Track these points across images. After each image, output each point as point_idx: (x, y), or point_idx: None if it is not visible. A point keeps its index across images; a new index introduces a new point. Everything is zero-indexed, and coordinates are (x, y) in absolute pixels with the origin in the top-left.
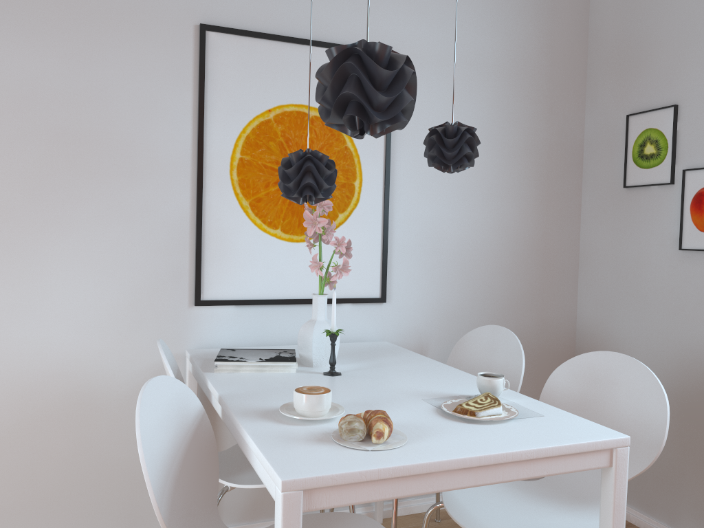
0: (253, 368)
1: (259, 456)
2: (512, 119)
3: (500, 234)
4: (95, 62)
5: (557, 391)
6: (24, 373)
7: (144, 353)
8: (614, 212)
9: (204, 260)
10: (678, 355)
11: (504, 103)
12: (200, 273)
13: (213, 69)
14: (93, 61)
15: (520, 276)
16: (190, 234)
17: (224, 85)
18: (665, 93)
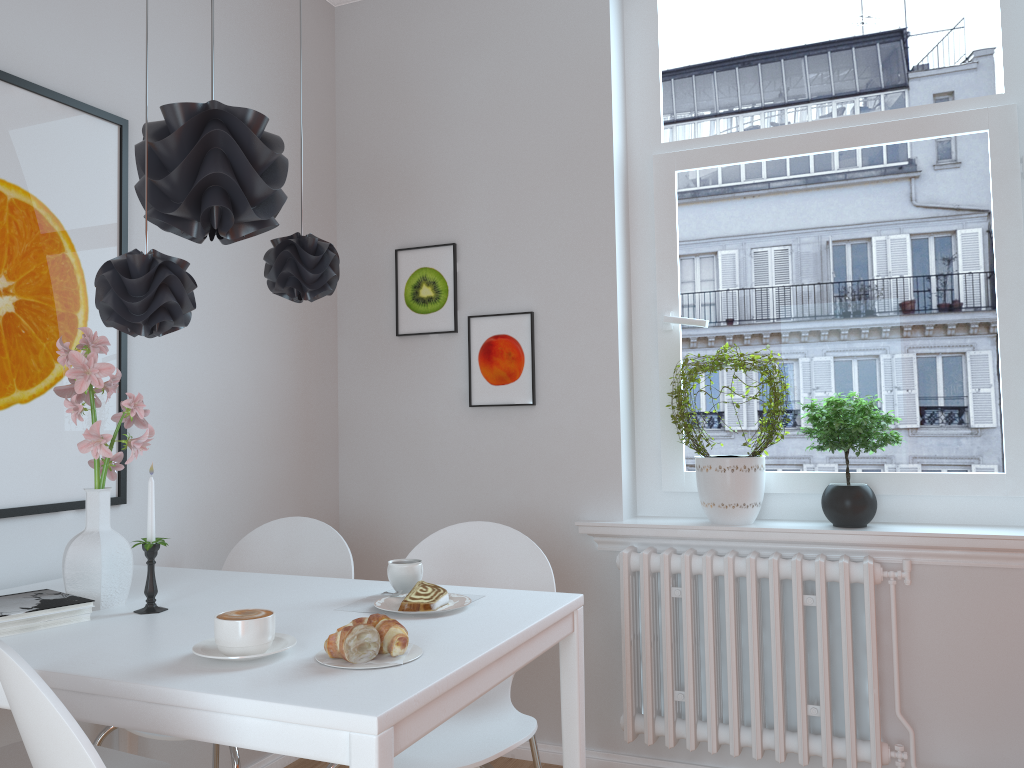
0: (16, 627)
1: (275, 711)
2: (267, 240)
3: (259, 395)
4: None
5: None
6: None
7: None
8: (385, 366)
9: None
10: None
11: None
12: None
13: None
14: None
15: (283, 453)
16: None
17: None
18: (440, 229)
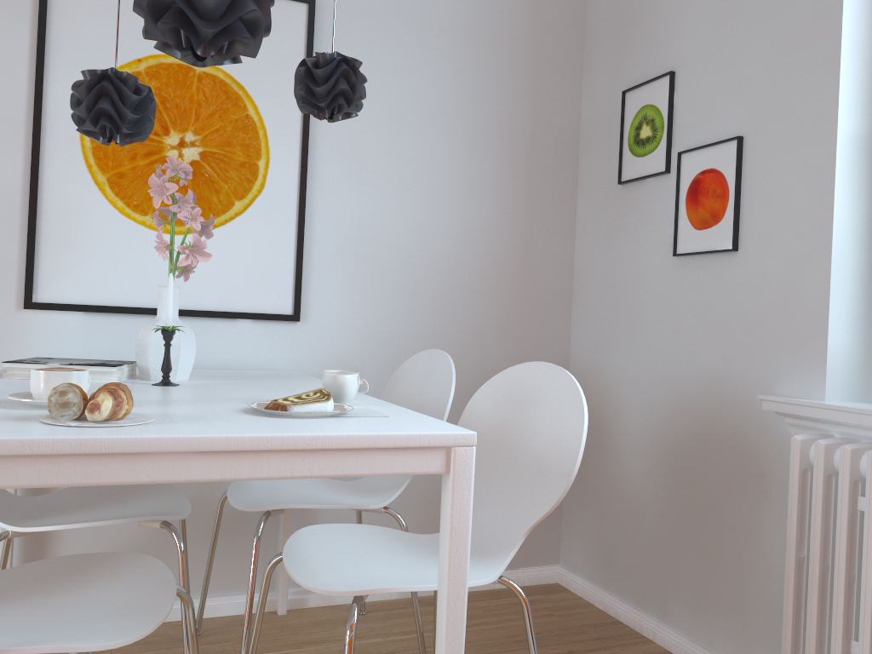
0: None
1: None
2: (481, 96)
3: (463, 242)
4: None
5: (476, 419)
6: None
7: None
8: (610, 217)
9: (40, 249)
10: (672, 393)
11: (471, 75)
12: (32, 266)
13: (60, 1)
14: None
15: (491, 299)
16: (22, 215)
17: (75, 23)
18: (662, 59)
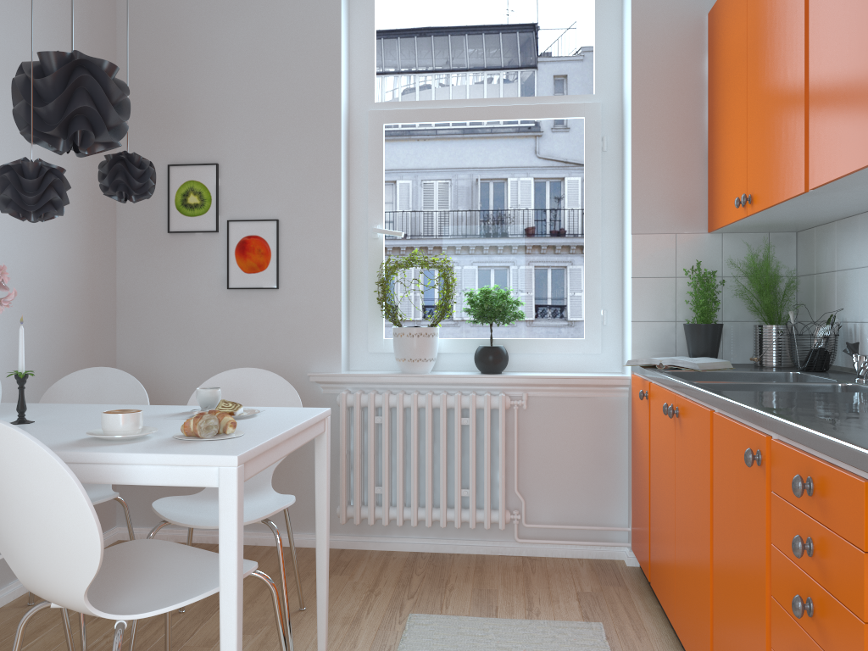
0: None
1: (167, 459)
2: None
3: (58, 274)
4: None
5: None
6: None
7: None
8: (158, 256)
9: None
10: None
11: None
12: None
13: None
14: None
15: (76, 321)
16: None
17: None
18: (206, 152)
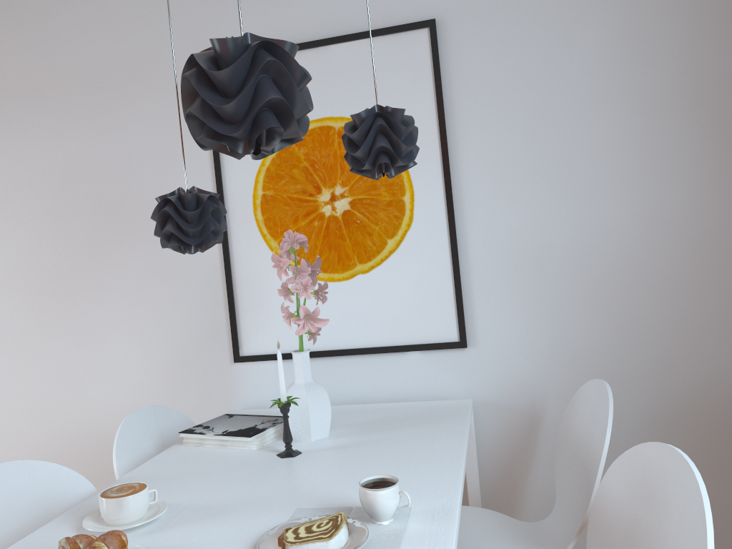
0: (215, 442)
1: None
2: (652, 55)
3: (652, 233)
4: (119, 129)
5: (610, 504)
6: (97, 432)
7: (193, 414)
8: None
9: (238, 312)
10: None
11: (633, 35)
12: (235, 327)
13: None
14: (117, 129)
15: (704, 294)
16: (223, 286)
17: None
18: None
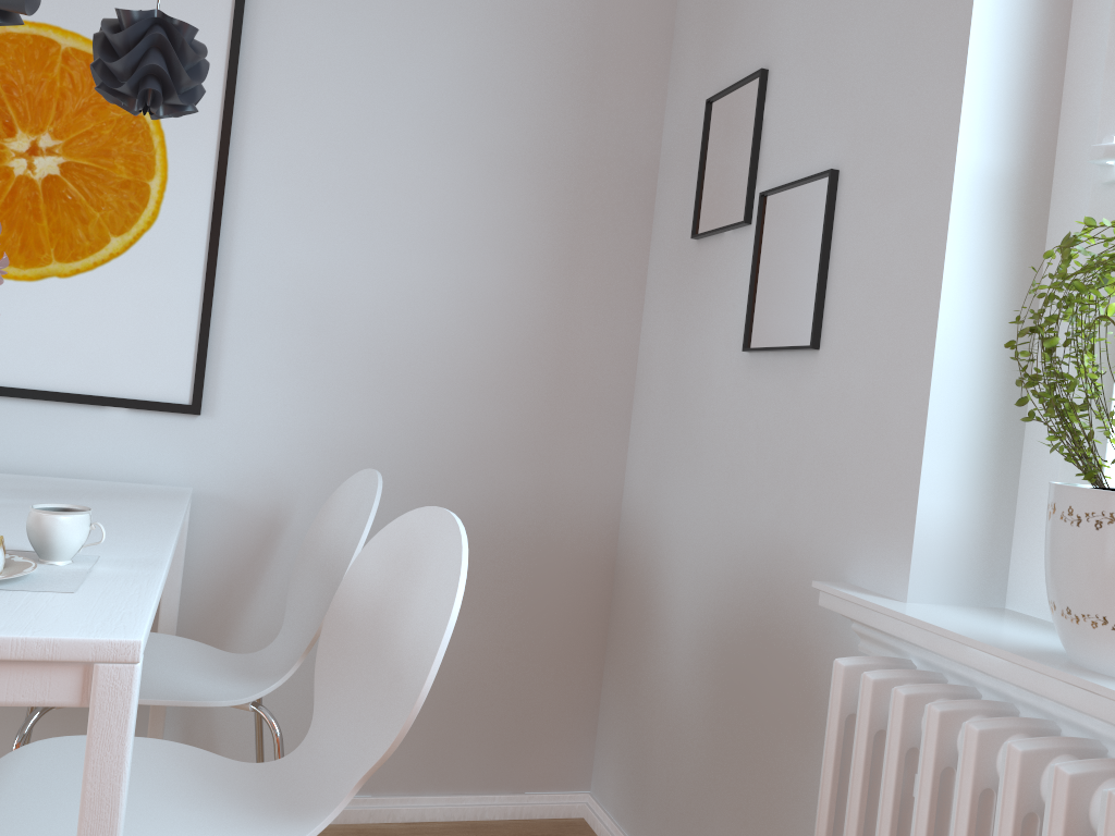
0: None
1: None
2: (505, 101)
3: (464, 313)
4: None
5: (358, 587)
6: None
7: None
8: (681, 288)
9: None
10: (728, 560)
11: (491, 69)
12: None
13: None
14: None
15: (504, 399)
16: None
17: None
18: (755, 51)
